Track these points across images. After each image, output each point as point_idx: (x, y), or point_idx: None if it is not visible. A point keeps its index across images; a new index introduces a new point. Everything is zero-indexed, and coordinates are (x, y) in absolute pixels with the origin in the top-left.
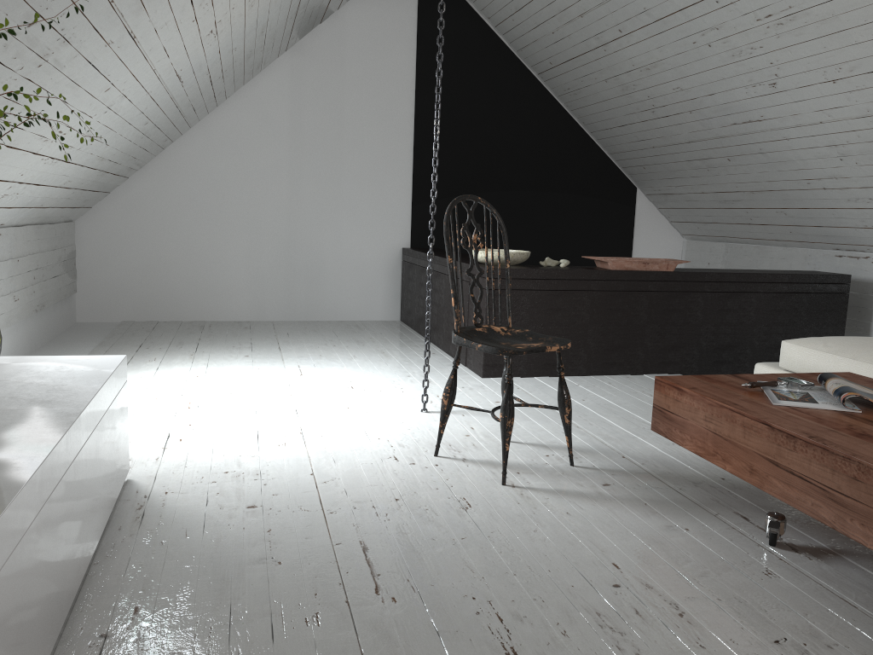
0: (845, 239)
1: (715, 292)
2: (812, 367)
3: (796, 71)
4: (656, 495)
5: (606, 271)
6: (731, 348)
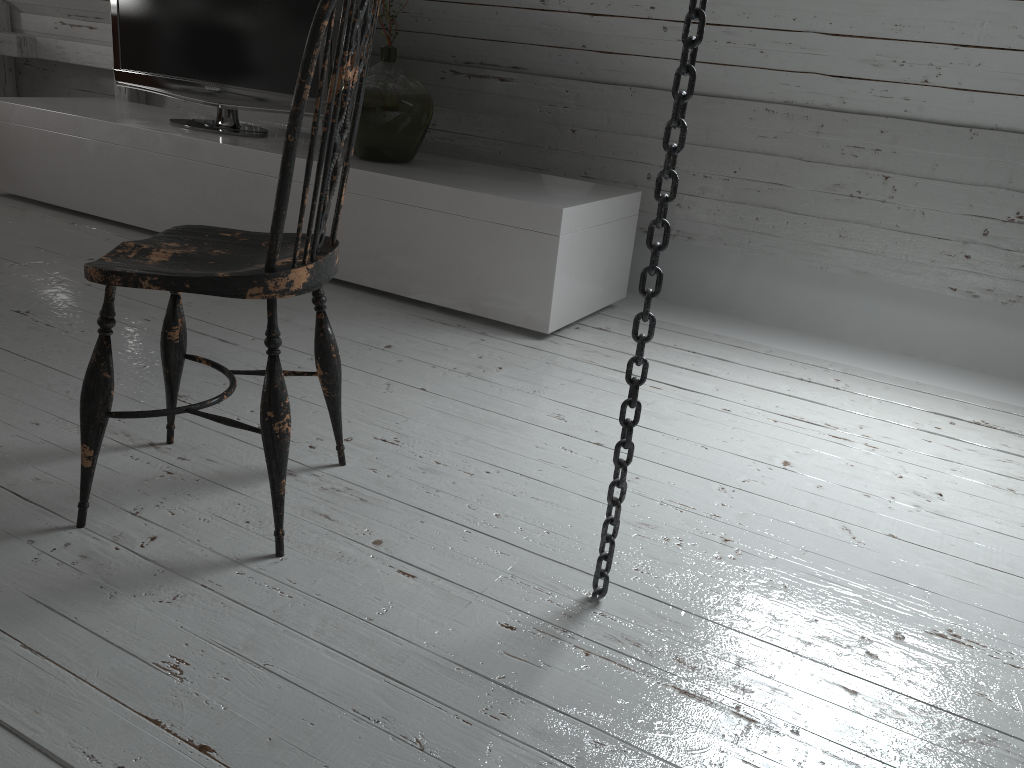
0: None
1: None
2: None
3: None
4: None
5: None
6: None
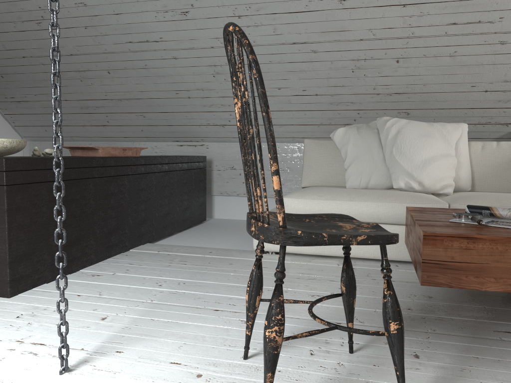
0: (187, 133)
1: (160, 172)
2: (317, 212)
3: (212, 4)
4: (449, 344)
5: (102, 158)
6: (168, 215)
